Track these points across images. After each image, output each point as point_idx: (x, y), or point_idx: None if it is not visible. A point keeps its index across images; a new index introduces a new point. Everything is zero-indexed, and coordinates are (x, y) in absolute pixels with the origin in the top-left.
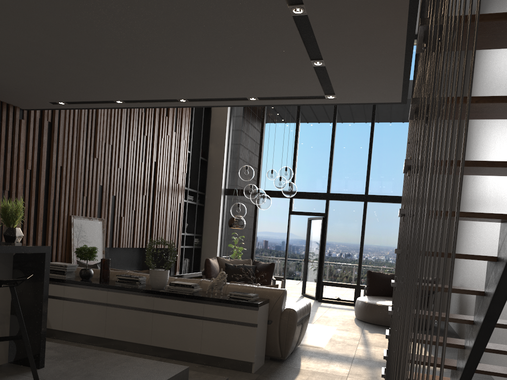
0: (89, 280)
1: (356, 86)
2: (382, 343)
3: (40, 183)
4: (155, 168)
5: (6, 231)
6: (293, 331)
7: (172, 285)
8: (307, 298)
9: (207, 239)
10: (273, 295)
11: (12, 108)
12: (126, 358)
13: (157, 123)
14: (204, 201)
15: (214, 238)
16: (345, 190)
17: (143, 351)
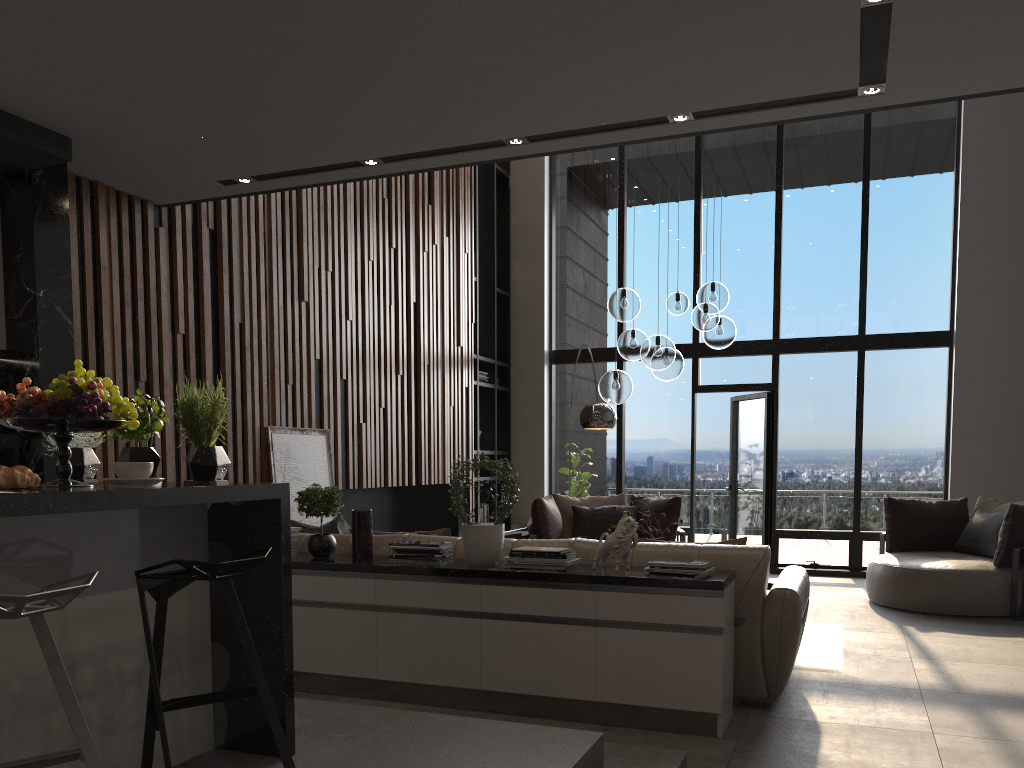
0: (330, 558)
1: (947, 53)
2: (962, 653)
3: (205, 361)
4: (416, 316)
5: (196, 456)
6: (794, 639)
7: (516, 556)
8: None
9: (521, 460)
10: (742, 561)
11: (138, 204)
12: (460, 723)
13: (413, 221)
14: (509, 381)
15: (536, 457)
16: (814, 330)
17: (464, 702)
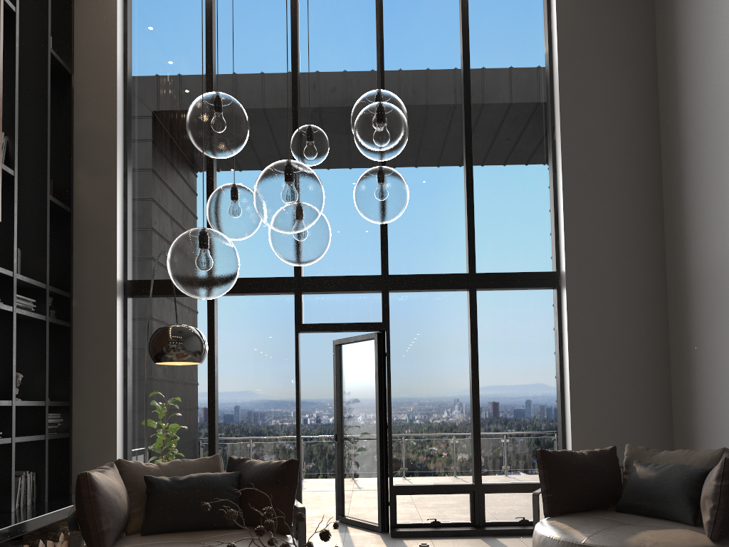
0: None
1: None
2: None
3: None
4: None
5: None
6: None
7: None
8: (359, 530)
9: (87, 413)
10: None
11: None
12: None
13: None
14: (71, 315)
15: (106, 408)
16: (423, 268)
17: None
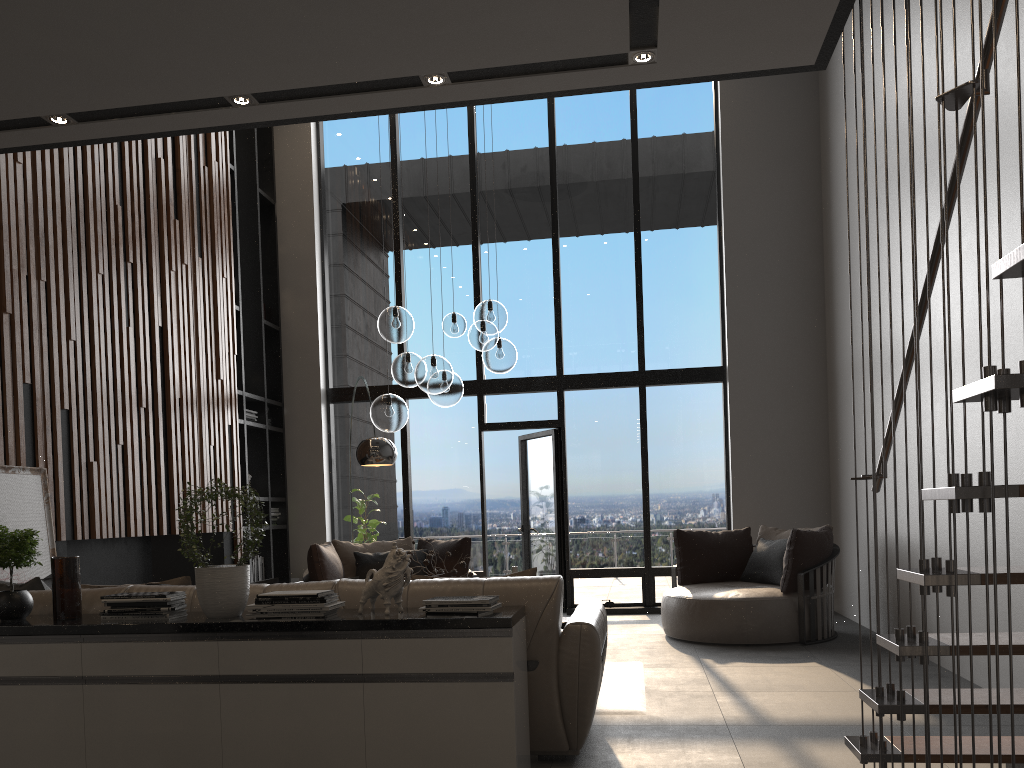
0: (23, 620)
1: (720, 10)
2: (762, 682)
3: None
4: (163, 342)
5: None
6: (595, 680)
7: (264, 603)
8: None
9: (300, 507)
10: (532, 594)
11: None
12: None
13: (156, 235)
14: (283, 421)
15: (316, 503)
16: (596, 367)
17: None
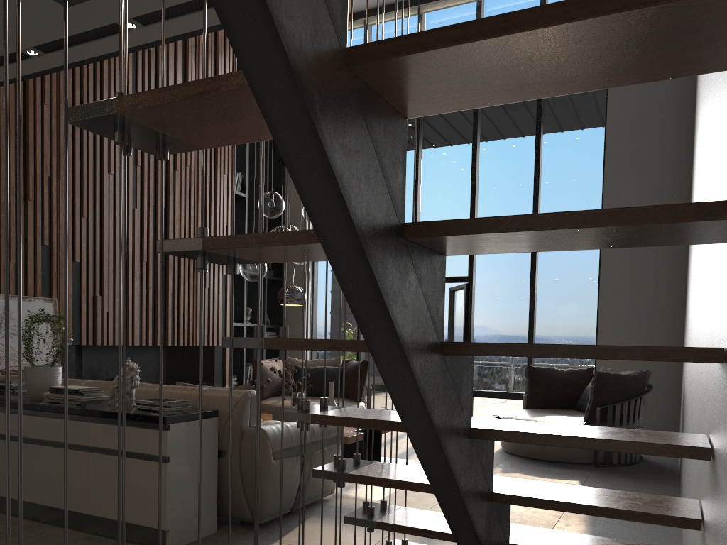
0: None
1: None
2: None
3: None
4: (166, 219)
5: None
6: (263, 470)
7: (54, 392)
8: None
9: (290, 333)
10: (225, 402)
11: None
12: None
13: None
14: (282, 273)
15: (300, 330)
16: None
17: (14, 510)
